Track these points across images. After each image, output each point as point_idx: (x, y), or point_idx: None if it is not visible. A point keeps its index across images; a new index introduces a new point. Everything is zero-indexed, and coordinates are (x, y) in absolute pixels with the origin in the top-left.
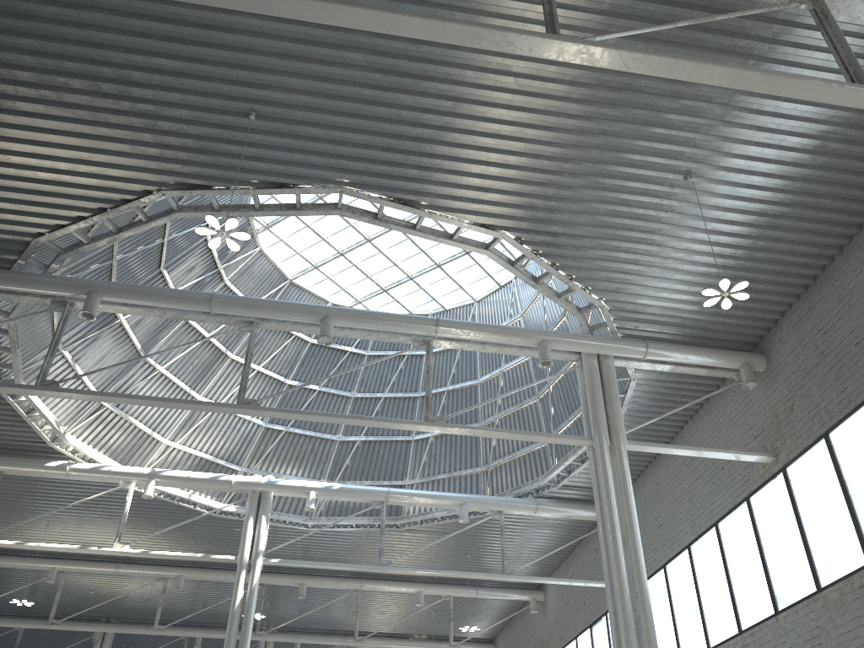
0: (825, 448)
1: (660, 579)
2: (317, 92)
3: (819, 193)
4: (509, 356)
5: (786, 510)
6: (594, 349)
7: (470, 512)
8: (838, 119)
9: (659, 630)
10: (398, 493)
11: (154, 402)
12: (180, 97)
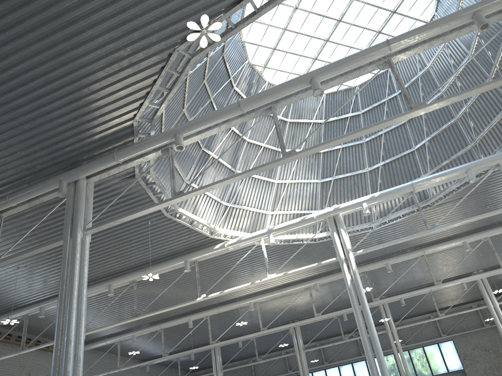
0: None
1: None
2: None
3: None
4: (456, 64)
5: None
6: None
7: (476, 176)
8: None
9: None
10: (419, 181)
11: (236, 177)
12: None
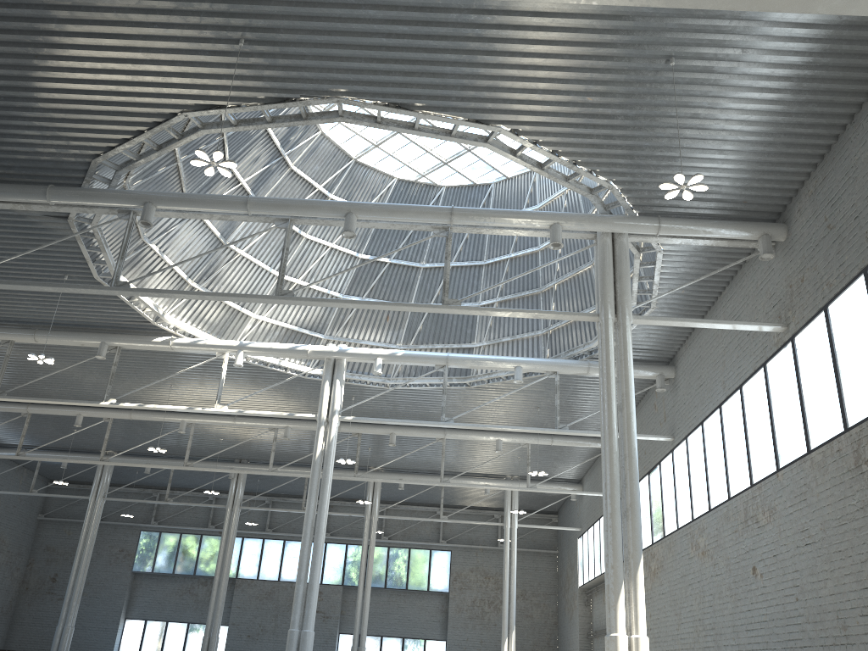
0: (824, 320)
1: (698, 434)
2: (294, 15)
3: (816, 65)
4: None
5: (792, 378)
6: (606, 229)
7: (532, 372)
8: None
9: (696, 480)
10: (457, 357)
11: (206, 296)
12: (176, 32)
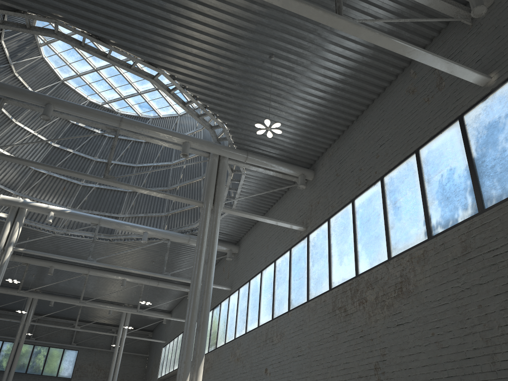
0: (327, 226)
1: (246, 287)
2: None
3: (345, 82)
4: None
5: (304, 257)
6: (216, 152)
7: (153, 238)
8: (356, 39)
9: (240, 314)
10: (106, 220)
11: None
12: None
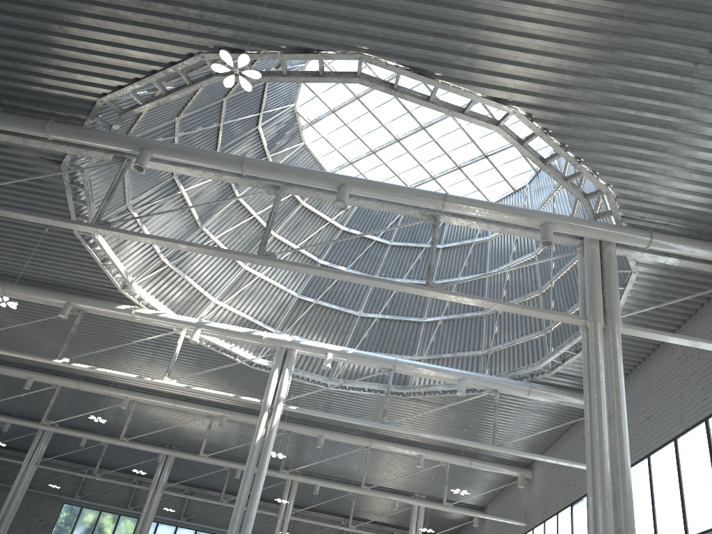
0: None
1: (643, 467)
2: None
3: None
4: (516, 253)
5: None
6: (596, 235)
7: (469, 389)
8: None
9: (637, 515)
10: (404, 363)
11: (187, 246)
12: None
